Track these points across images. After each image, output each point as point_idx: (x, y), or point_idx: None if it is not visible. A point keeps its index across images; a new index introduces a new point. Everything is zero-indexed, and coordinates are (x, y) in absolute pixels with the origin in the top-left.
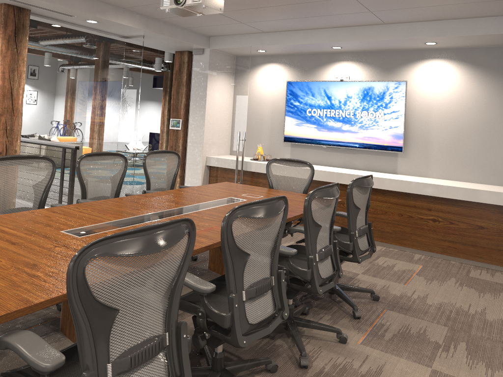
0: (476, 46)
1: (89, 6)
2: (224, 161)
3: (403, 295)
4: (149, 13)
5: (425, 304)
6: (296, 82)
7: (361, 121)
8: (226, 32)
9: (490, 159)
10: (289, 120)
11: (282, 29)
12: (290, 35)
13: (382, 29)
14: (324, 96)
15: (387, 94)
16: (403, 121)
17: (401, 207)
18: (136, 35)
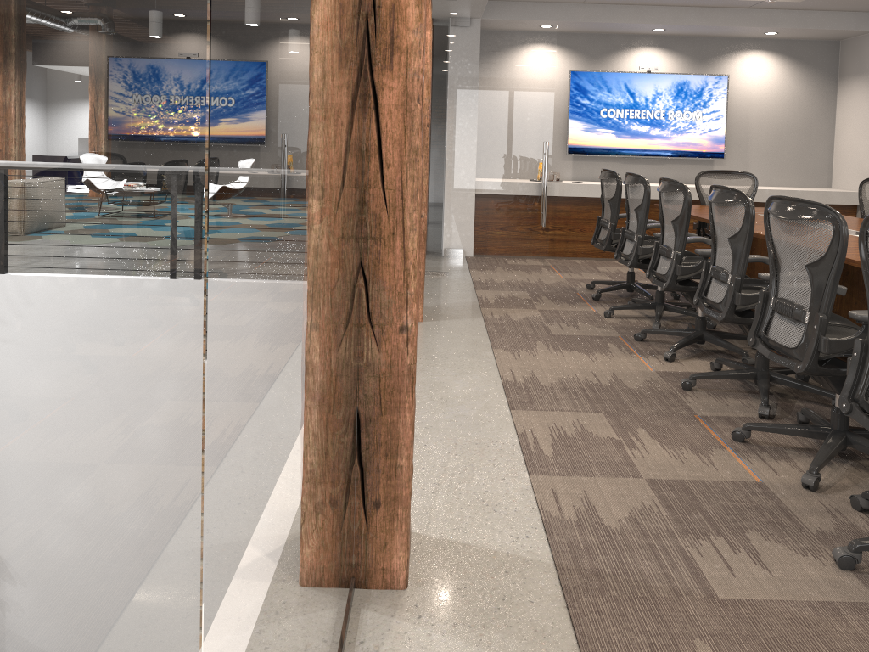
0: (799, 38)
1: None
2: (517, 185)
3: None
4: None
5: None
6: (585, 72)
7: (674, 124)
8: None
9: (808, 161)
10: (575, 124)
11: (617, 2)
12: (617, 10)
13: (739, 14)
14: (625, 93)
15: (706, 90)
16: (724, 122)
17: None
18: None
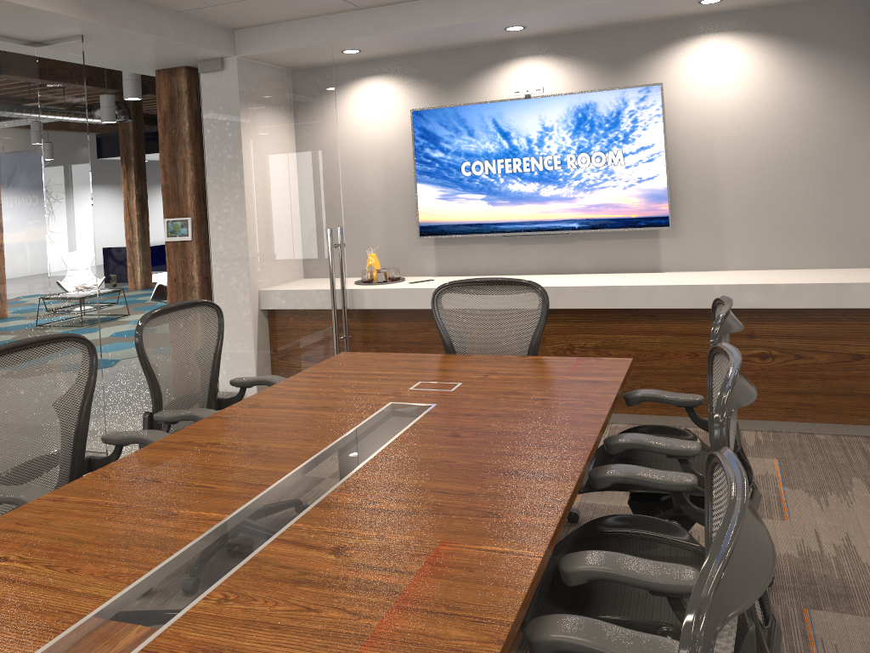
0: (790, 0)
1: None
2: (302, 295)
3: (805, 554)
4: None
5: (865, 567)
6: (432, 110)
7: (578, 175)
8: (274, 16)
9: (841, 218)
10: (426, 191)
11: None
12: (418, 10)
13: None
14: (495, 134)
15: (625, 114)
16: (664, 164)
17: (693, 340)
18: (63, 35)
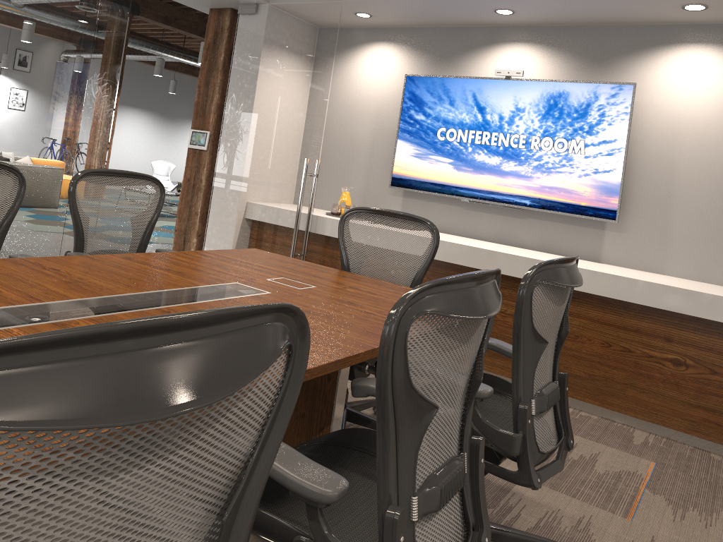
0: None
1: None
2: (276, 212)
3: None
4: None
5: None
6: (423, 77)
7: (539, 156)
8: None
9: None
10: (404, 147)
11: None
12: None
13: None
14: (472, 107)
15: (594, 107)
16: (622, 160)
17: (609, 330)
18: None
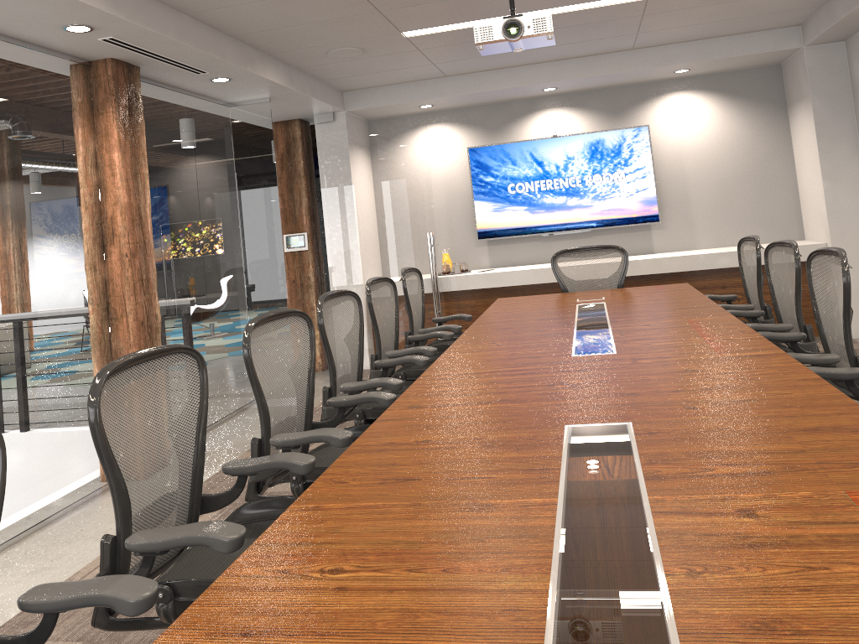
0: (728, 70)
1: (238, 53)
2: None
3: None
4: (301, 60)
5: None
6: (484, 147)
7: (594, 189)
8: (383, 82)
9: (768, 210)
10: (481, 206)
11: (479, 69)
12: (487, 77)
13: (627, 57)
14: (532, 163)
15: (624, 146)
16: (653, 179)
17: None
18: (256, 98)
